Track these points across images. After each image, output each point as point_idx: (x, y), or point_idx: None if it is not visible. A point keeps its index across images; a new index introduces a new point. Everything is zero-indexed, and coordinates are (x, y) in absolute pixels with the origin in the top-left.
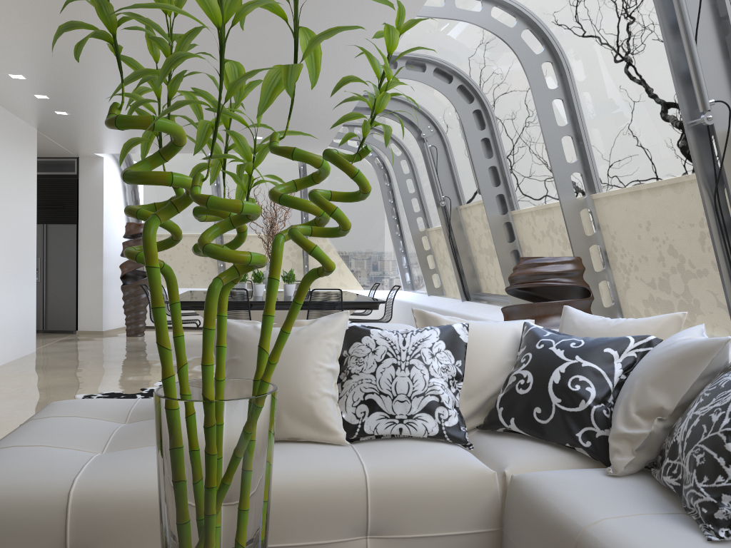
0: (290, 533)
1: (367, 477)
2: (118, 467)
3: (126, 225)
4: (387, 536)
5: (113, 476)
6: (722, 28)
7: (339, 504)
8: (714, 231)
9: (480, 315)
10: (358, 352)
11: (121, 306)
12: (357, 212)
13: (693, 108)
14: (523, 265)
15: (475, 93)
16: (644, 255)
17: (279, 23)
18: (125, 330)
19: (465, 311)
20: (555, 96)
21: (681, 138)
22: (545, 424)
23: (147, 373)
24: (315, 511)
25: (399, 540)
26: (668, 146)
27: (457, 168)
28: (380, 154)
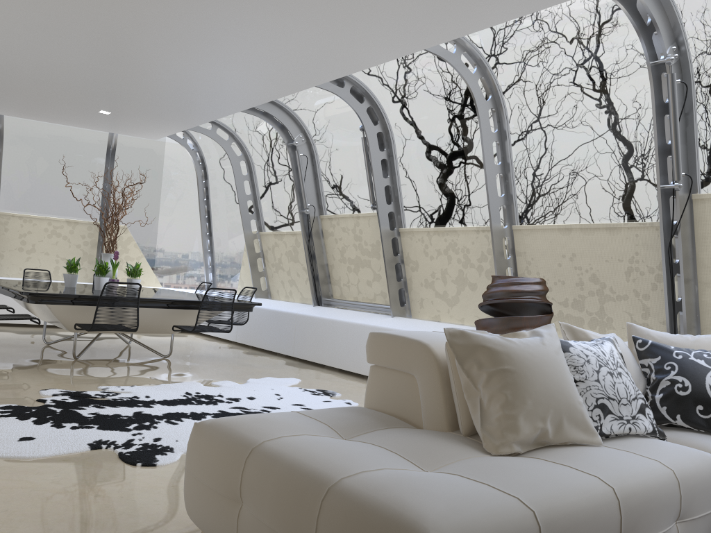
0: (650, 526)
1: (673, 470)
2: (518, 482)
3: None
4: (686, 519)
5: (537, 491)
6: (685, 121)
7: (669, 496)
8: (666, 269)
9: (359, 320)
10: (573, 361)
11: None
12: (166, 205)
13: (663, 176)
14: (508, 283)
15: (380, 116)
16: (562, 279)
17: (304, 18)
18: None
19: (333, 316)
20: (495, 139)
21: (621, 194)
22: (707, 418)
23: (2, 380)
24: (660, 505)
25: (691, 521)
26: (606, 198)
27: (324, 179)
28: (203, 150)
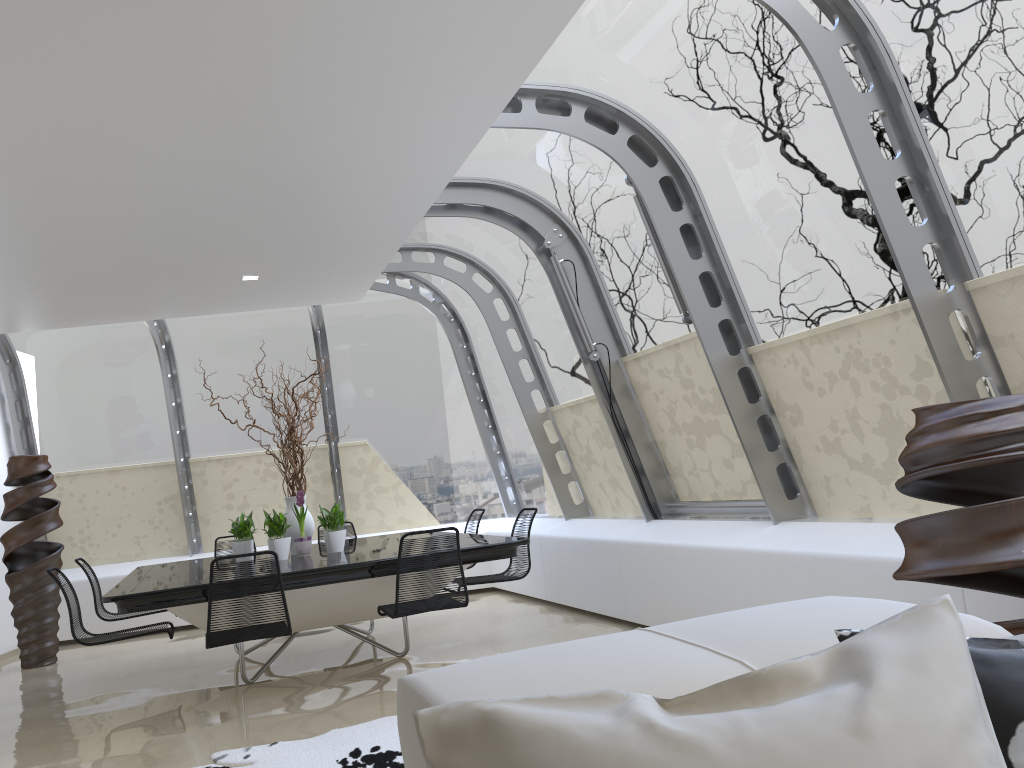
0: None
1: None
2: None
3: (9, 462)
4: None
5: None
6: None
7: None
8: None
9: (713, 541)
10: None
11: (7, 612)
12: (417, 396)
13: None
14: (951, 421)
15: (658, 148)
16: None
17: None
18: (19, 656)
19: (672, 538)
20: (872, 106)
21: None
22: None
23: (76, 757)
24: None
25: None
26: None
27: (612, 293)
28: (449, 297)
